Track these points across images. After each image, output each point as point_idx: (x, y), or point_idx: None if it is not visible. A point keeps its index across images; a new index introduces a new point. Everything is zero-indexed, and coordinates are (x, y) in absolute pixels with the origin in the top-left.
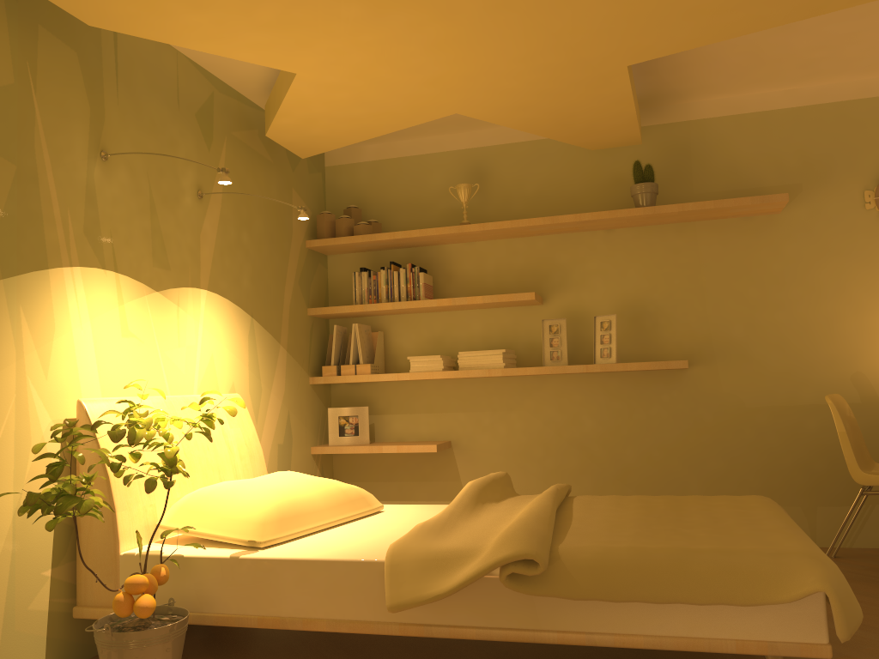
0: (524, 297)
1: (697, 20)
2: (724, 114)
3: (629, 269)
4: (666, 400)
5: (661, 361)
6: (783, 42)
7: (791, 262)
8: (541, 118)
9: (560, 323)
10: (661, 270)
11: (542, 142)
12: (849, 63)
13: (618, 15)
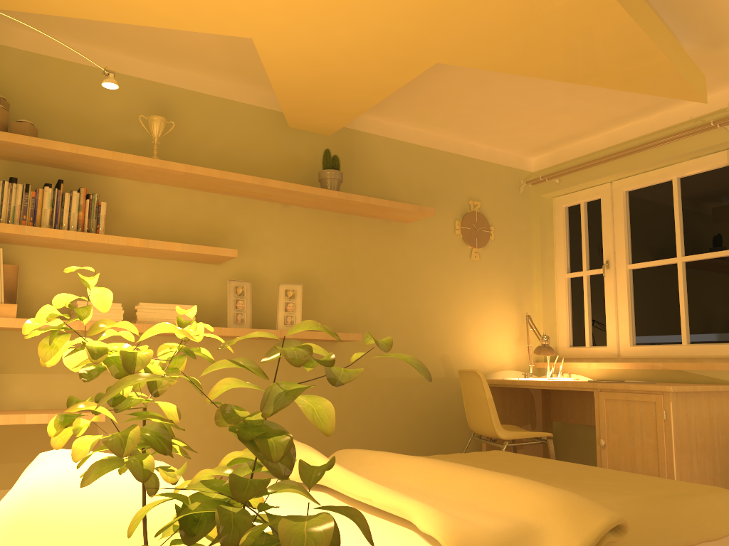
0: (226, 253)
1: (529, 49)
2: (378, 134)
3: (299, 244)
4: (319, 369)
5: (342, 333)
6: (466, 93)
7: (412, 263)
8: (305, 79)
9: (245, 286)
10: (324, 251)
11: (232, 102)
12: (469, 126)
13: (505, 16)
